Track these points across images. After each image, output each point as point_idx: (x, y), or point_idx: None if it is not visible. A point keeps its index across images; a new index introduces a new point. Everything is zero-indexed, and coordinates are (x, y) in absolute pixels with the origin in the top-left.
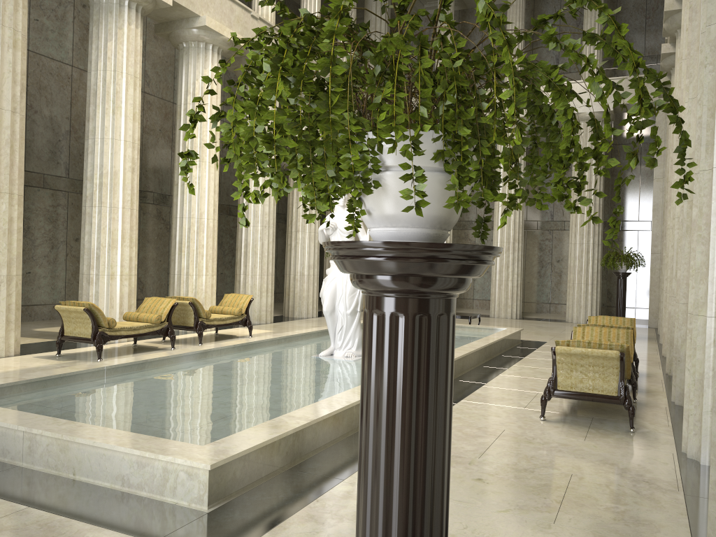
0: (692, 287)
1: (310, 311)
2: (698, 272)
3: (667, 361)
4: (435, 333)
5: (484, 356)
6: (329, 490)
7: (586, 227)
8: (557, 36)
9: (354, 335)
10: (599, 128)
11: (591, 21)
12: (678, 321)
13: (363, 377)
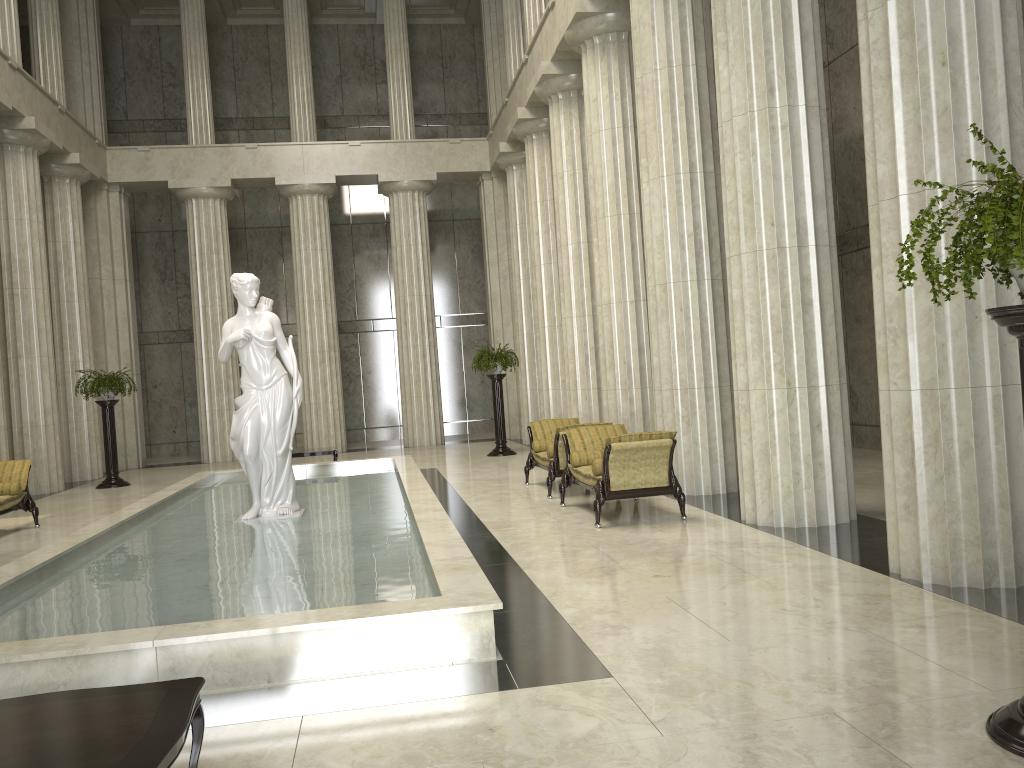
0: (740, 364)
1: (55, 482)
2: (749, 349)
3: None
4: None
5: None
6: (562, 615)
7: (420, 325)
8: (339, 77)
9: (287, 483)
10: None
11: (398, 66)
12: (663, 409)
13: None
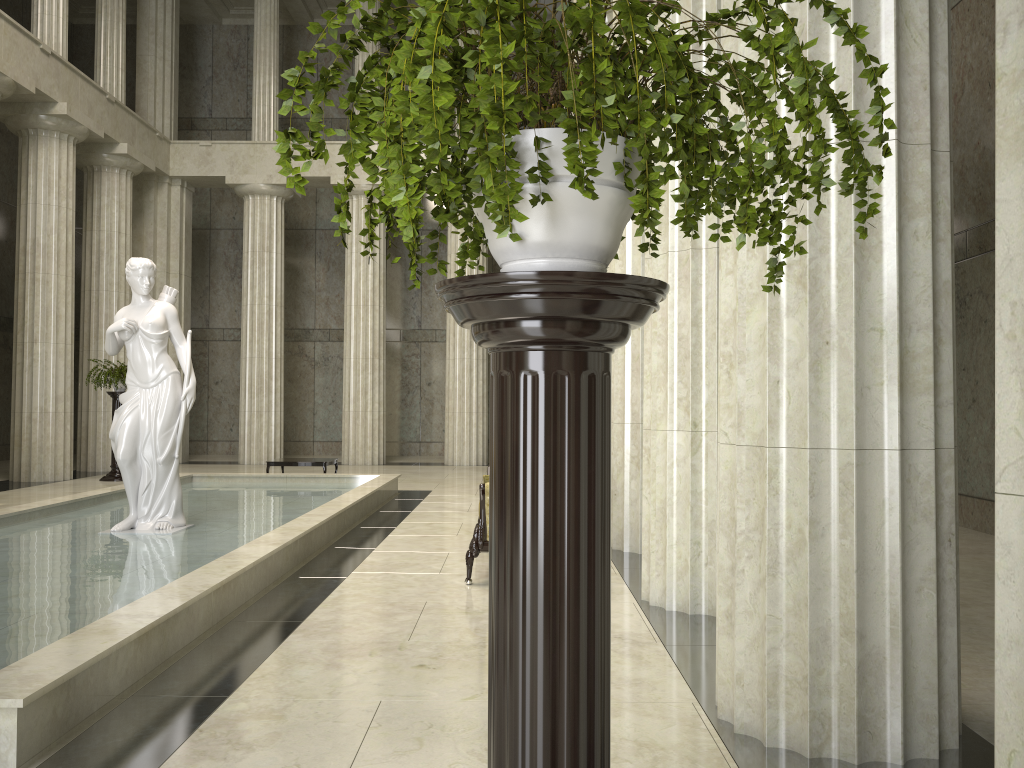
0: (647, 396)
1: (61, 470)
2: (655, 377)
3: None
4: (602, 396)
5: (361, 513)
6: (213, 713)
7: (468, 337)
8: None
9: (169, 494)
10: (784, 149)
11: None
12: (613, 446)
13: (503, 463)
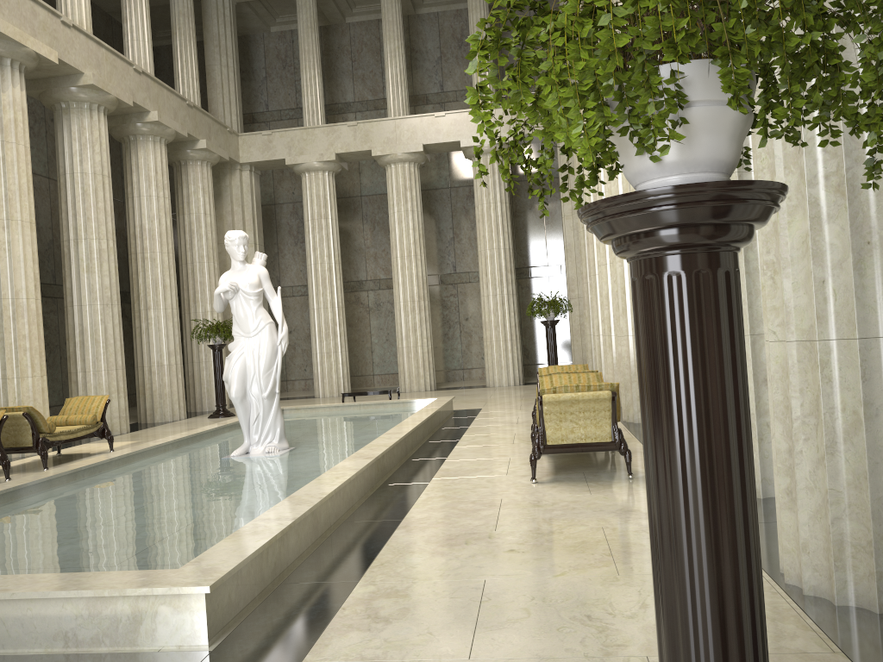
0: None
1: (177, 412)
2: None
3: (623, 408)
4: (736, 289)
5: (428, 430)
6: (350, 595)
7: (499, 276)
8: (439, 58)
9: (274, 423)
10: None
11: None
12: None
13: (653, 353)
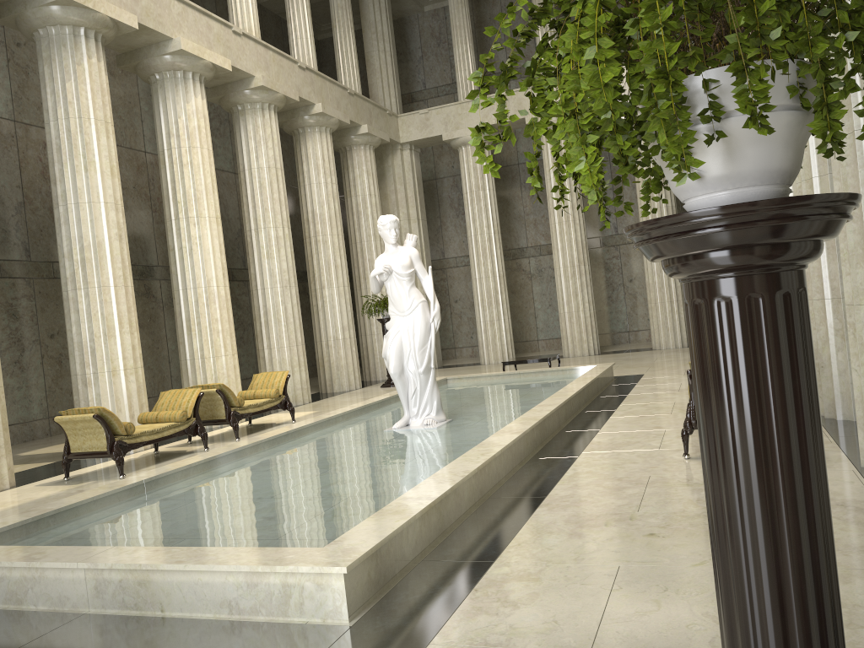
0: (846, 273)
1: (353, 382)
2: (852, 255)
3: None
4: (799, 312)
5: (584, 399)
6: (483, 576)
7: None
8: None
9: (431, 397)
10: None
11: None
12: (815, 321)
13: (706, 383)
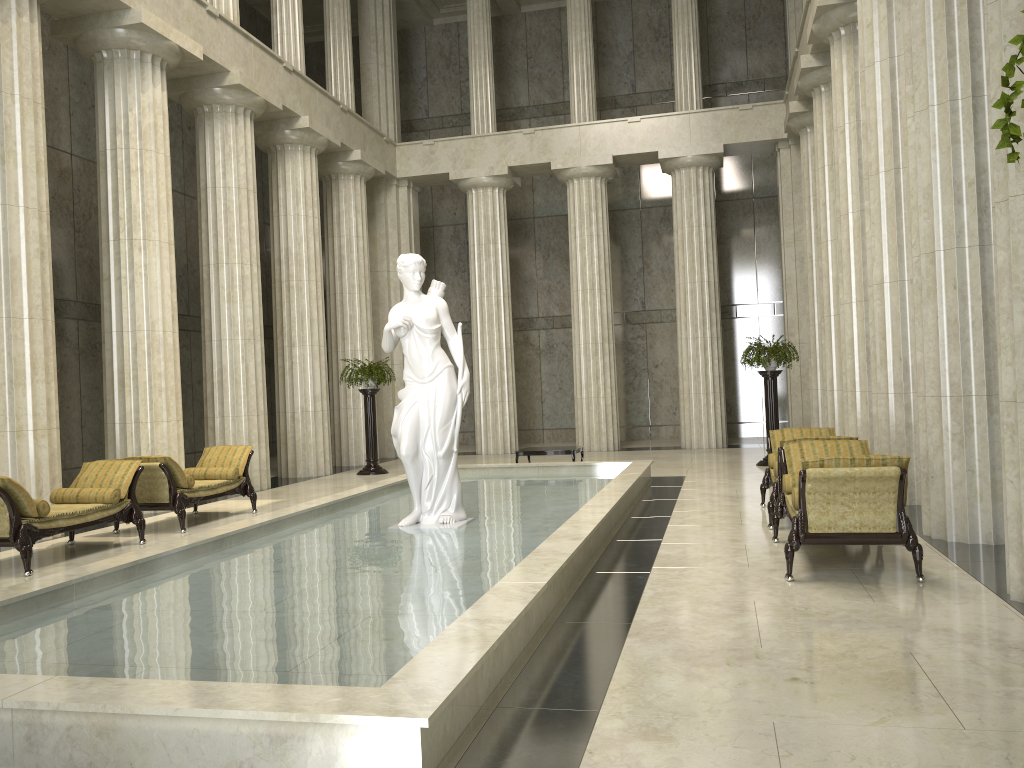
0: (1007, 363)
1: (322, 466)
2: (1019, 340)
3: None
4: None
5: (629, 502)
6: (593, 731)
7: (701, 315)
8: (631, 53)
9: (450, 488)
10: None
11: (684, 30)
12: (927, 422)
13: None
